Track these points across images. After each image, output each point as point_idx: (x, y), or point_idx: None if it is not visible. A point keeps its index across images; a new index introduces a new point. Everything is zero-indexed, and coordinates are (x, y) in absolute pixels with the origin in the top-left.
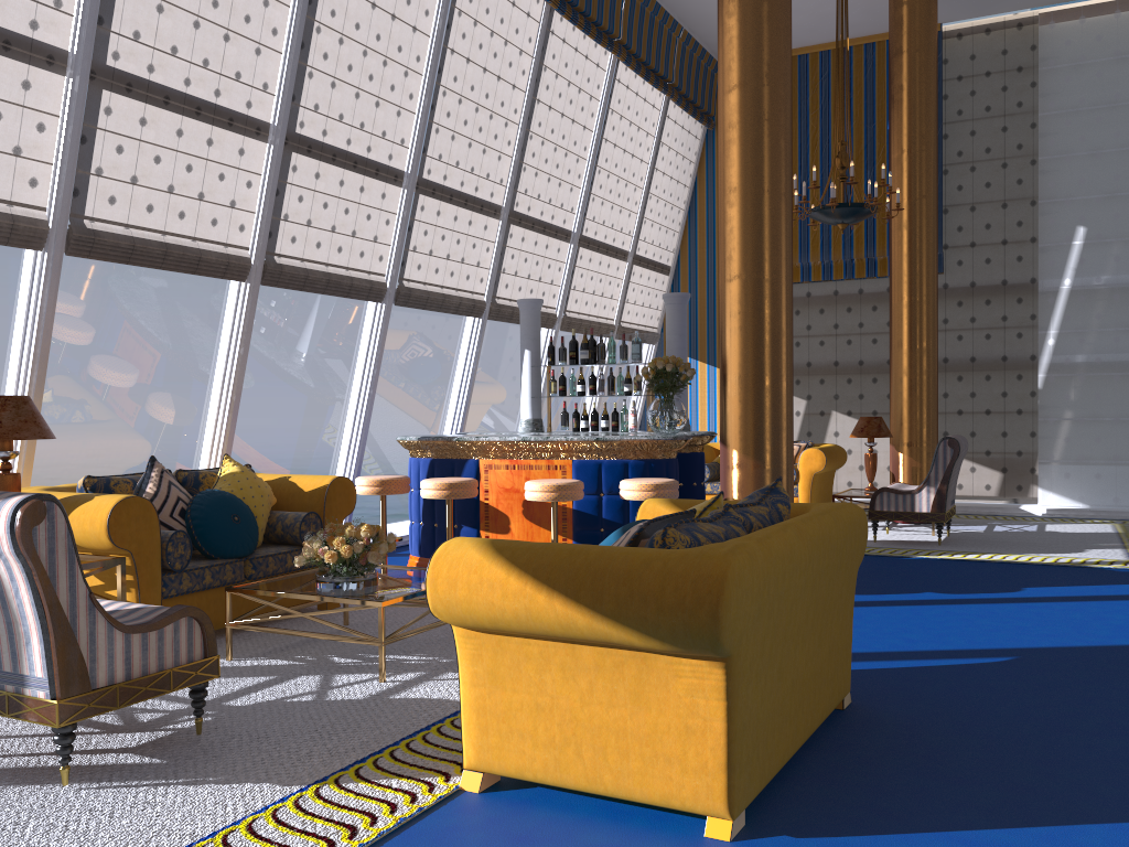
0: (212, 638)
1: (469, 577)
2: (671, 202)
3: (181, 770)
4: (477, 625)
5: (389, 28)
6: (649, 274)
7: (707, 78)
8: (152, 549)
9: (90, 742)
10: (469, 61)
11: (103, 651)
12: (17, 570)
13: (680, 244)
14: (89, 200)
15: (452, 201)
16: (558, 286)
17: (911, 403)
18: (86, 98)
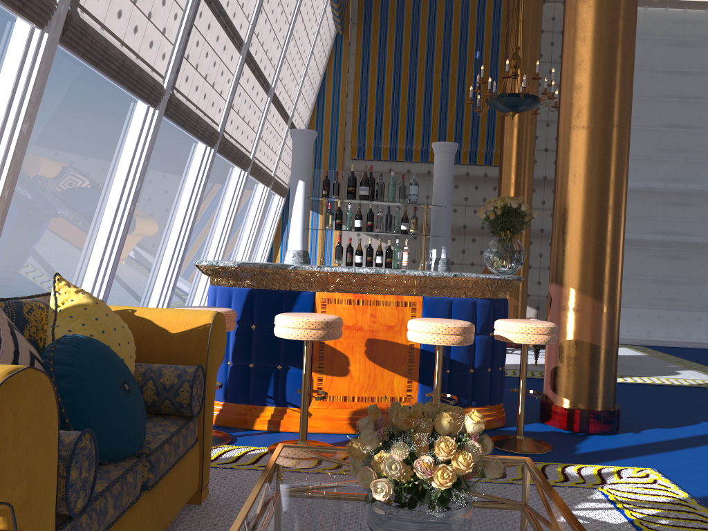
0: None
1: None
2: (312, 84)
3: None
4: None
5: None
6: None
7: None
8: (48, 486)
9: None
10: None
11: None
12: None
13: (309, 120)
14: None
15: (219, 18)
16: (255, 133)
17: None
18: None
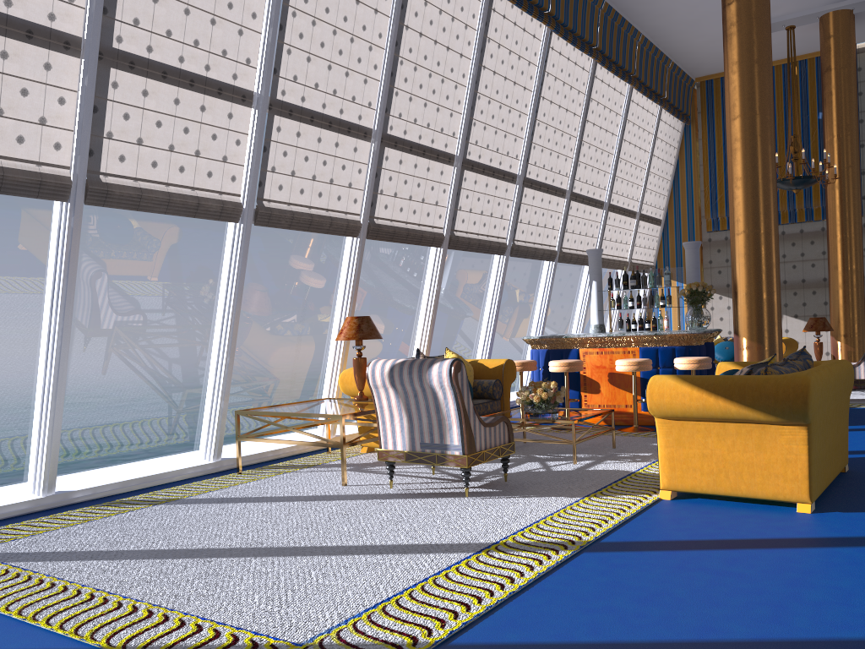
0: (511, 432)
1: (670, 392)
2: (662, 176)
3: (513, 493)
4: (673, 415)
5: (512, 90)
6: (649, 225)
7: (685, 91)
8: None
9: (454, 485)
10: (551, 102)
11: (477, 434)
12: (449, 394)
13: (668, 204)
14: (376, 207)
15: (540, 189)
16: (596, 238)
17: (845, 307)
18: (378, 153)
